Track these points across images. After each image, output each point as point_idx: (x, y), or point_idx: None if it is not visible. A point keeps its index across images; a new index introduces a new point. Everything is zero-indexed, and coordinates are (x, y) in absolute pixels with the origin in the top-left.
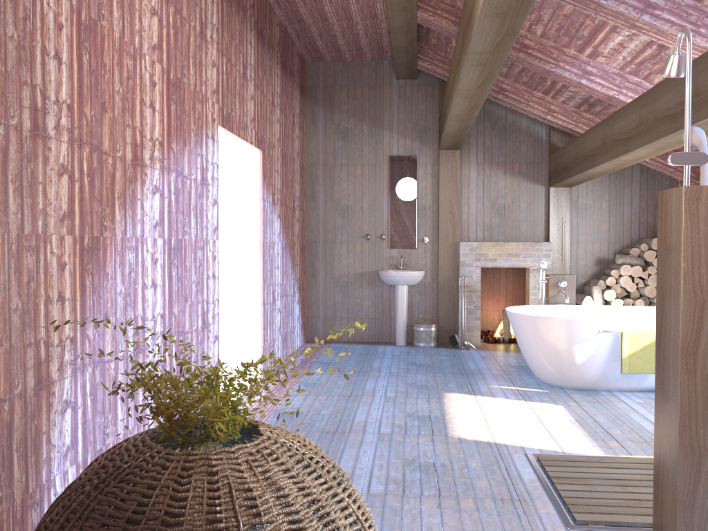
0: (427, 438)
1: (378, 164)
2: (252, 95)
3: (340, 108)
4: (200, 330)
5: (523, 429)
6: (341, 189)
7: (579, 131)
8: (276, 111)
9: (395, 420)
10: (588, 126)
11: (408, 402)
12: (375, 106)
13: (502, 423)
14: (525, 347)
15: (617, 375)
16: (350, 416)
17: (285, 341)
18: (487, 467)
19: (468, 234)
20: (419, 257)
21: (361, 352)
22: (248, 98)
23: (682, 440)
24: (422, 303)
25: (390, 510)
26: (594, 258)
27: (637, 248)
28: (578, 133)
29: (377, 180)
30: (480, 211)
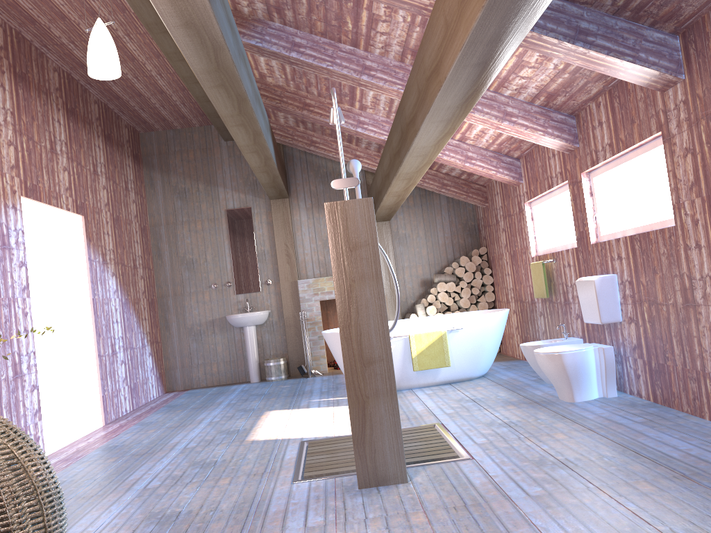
0: (225, 445)
1: (217, 218)
2: (65, 166)
3: (176, 171)
4: (11, 379)
5: (313, 426)
6: (185, 245)
7: None
8: (100, 179)
9: (205, 437)
10: None
11: (229, 422)
12: (208, 167)
13: (299, 425)
14: (338, 362)
15: (413, 373)
16: (167, 440)
17: (135, 391)
18: (260, 456)
19: (306, 272)
20: (264, 299)
21: (213, 393)
22: (60, 170)
23: (349, 392)
24: (272, 341)
25: (155, 496)
26: (419, 281)
27: (450, 267)
28: None
29: (218, 233)
30: (314, 250)
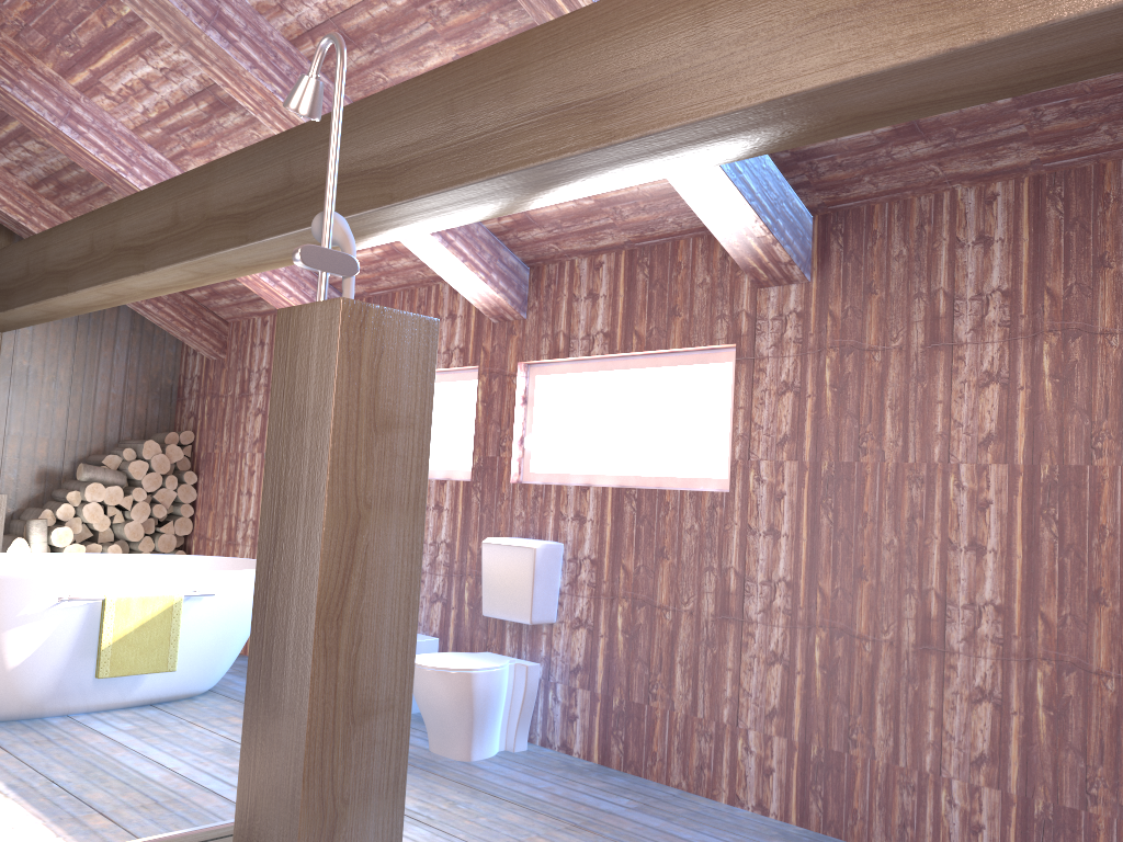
0: None
1: None
2: None
3: None
4: None
5: None
6: None
7: (33, 230)
8: None
9: None
10: (51, 224)
11: None
12: None
13: None
14: None
15: (86, 682)
16: None
17: None
18: None
19: None
20: None
21: None
22: None
23: (308, 792)
24: None
25: None
26: (37, 470)
27: (117, 455)
28: (30, 233)
29: None
30: None
